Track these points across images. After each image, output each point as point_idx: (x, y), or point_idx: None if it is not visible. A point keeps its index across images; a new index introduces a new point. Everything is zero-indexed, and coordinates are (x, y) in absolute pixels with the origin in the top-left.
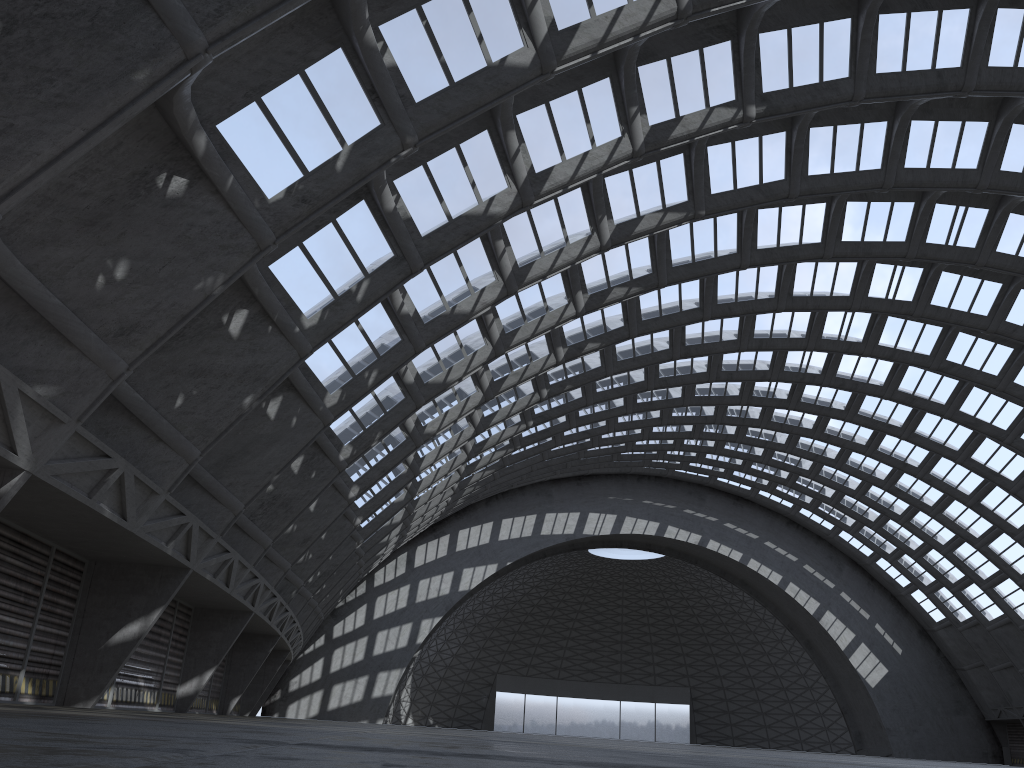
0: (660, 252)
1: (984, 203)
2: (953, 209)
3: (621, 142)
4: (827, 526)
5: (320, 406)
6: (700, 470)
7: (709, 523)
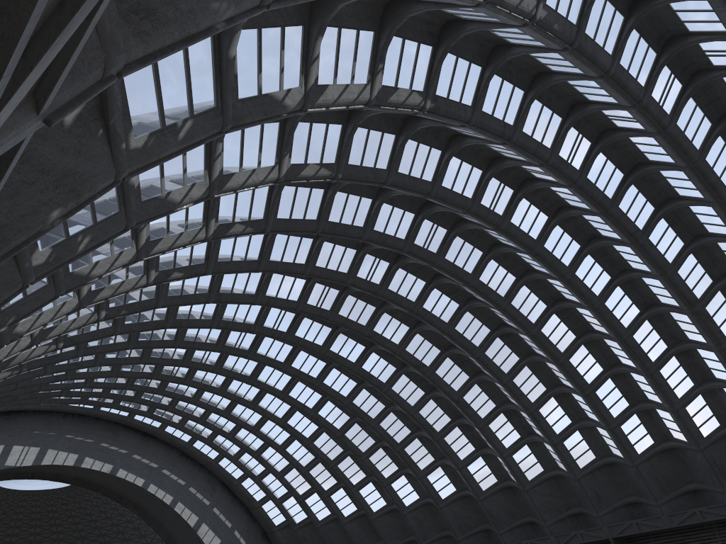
0: (274, 203)
1: (446, 225)
2: (431, 225)
3: (366, 88)
4: (211, 456)
5: (27, 262)
6: (128, 409)
7: (121, 455)
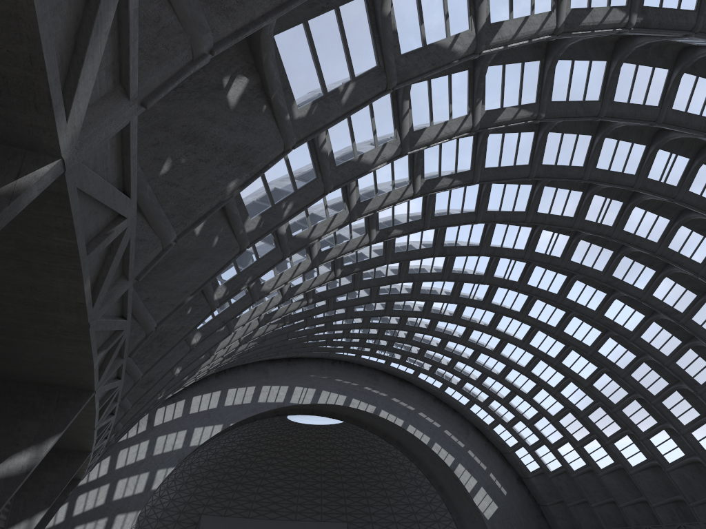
0: (480, 153)
1: (688, 153)
2: (668, 155)
3: (550, 16)
4: (463, 402)
5: (240, 229)
6: (383, 357)
7: (381, 397)
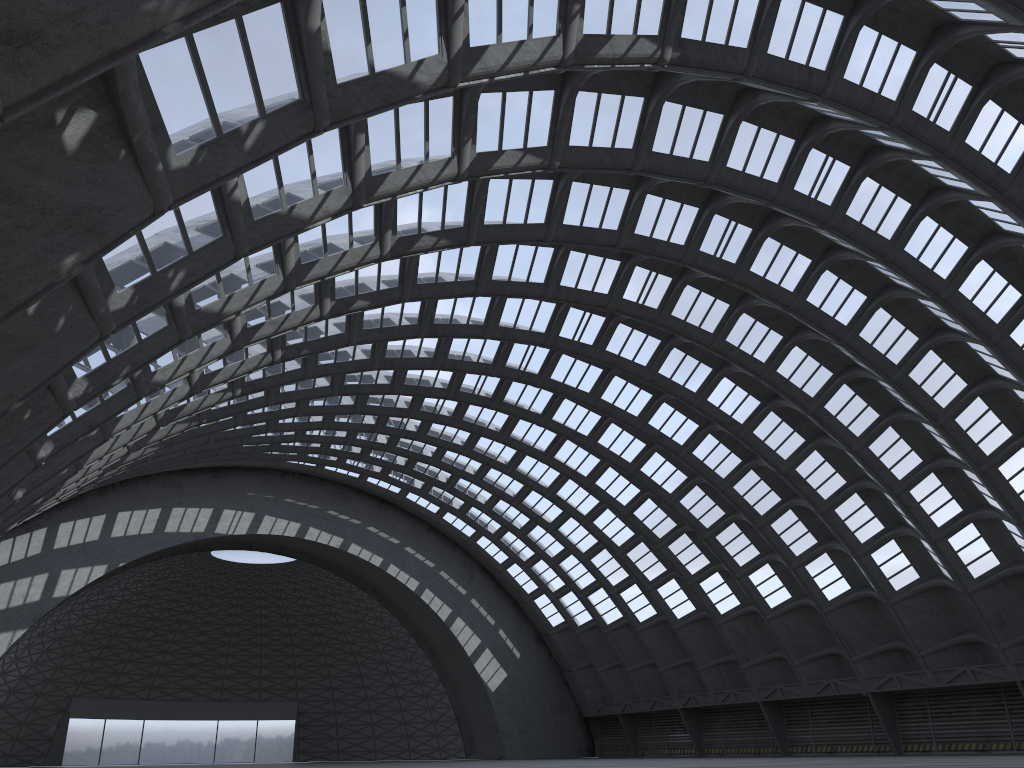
0: (477, 205)
1: (750, 222)
2: (726, 222)
3: (555, 43)
4: (467, 533)
5: (102, 307)
6: (356, 469)
7: (352, 526)
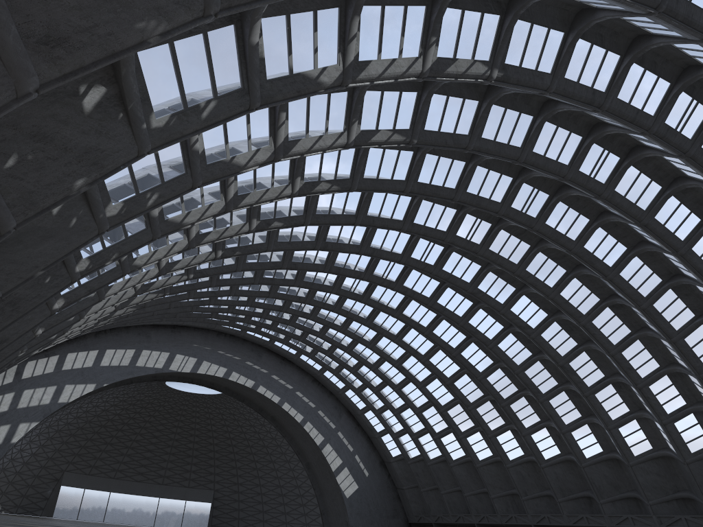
0: (360, 164)
1: (548, 190)
2: (531, 189)
3: (417, 61)
4: (339, 386)
5: (101, 213)
6: (267, 335)
7: (262, 373)
